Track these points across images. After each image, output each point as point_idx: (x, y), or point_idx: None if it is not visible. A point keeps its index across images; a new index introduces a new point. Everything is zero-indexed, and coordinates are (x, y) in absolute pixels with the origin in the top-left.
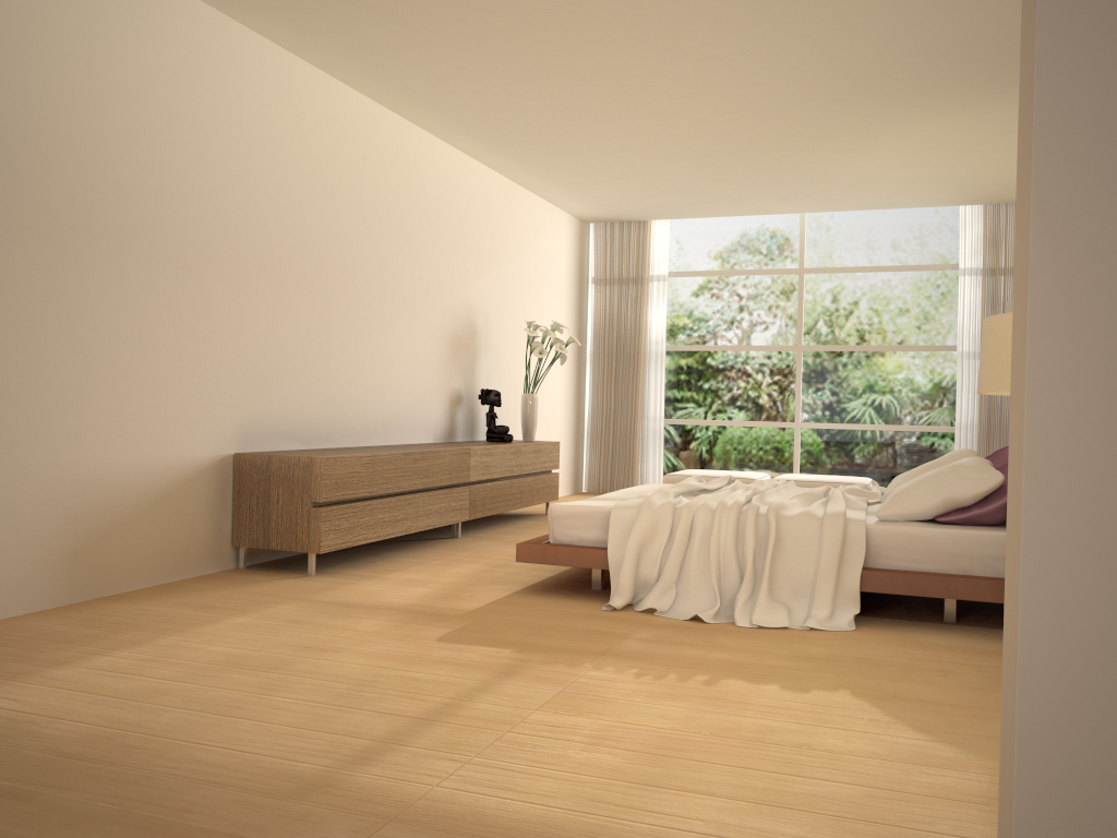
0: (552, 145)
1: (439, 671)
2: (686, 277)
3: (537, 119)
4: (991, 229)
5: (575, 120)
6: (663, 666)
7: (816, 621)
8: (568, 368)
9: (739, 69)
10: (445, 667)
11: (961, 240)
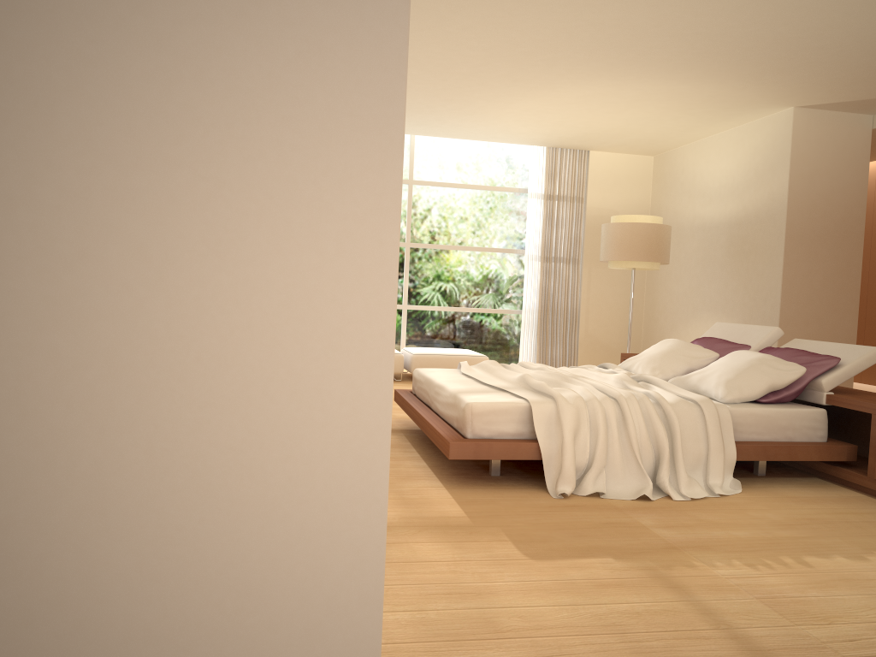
0: None
1: (627, 598)
2: None
3: None
4: (551, 166)
5: None
6: (739, 552)
7: (720, 488)
8: None
9: (540, 17)
10: (618, 591)
11: (530, 171)
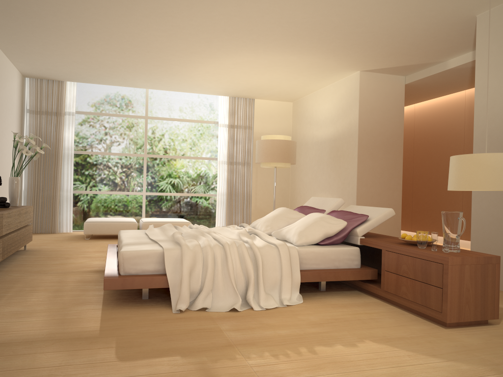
0: (43, 27)
1: None
2: (84, 115)
3: (47, 9)
4: (232, 107)
5: (72, 15)
6: (273, 346)
7: (287, 301)
8: (17, 161)
9: (189, 9)
10: None
11: (219, 111)
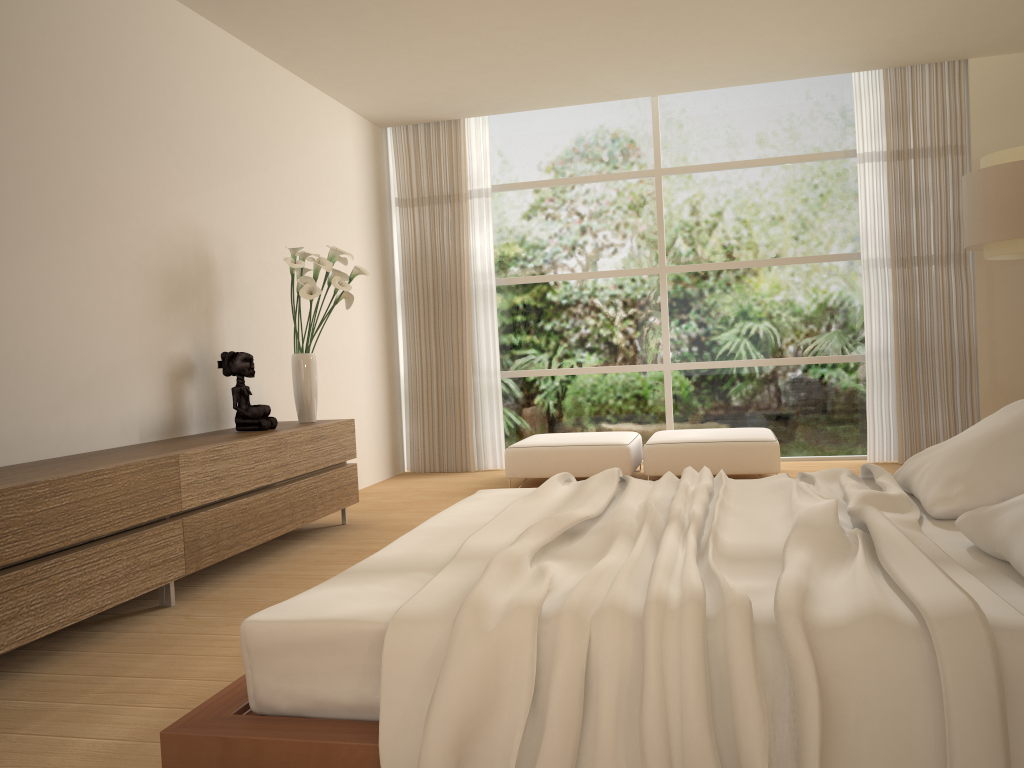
0: None
1: None
2: (515, 191)
3: None
4: (894, 100)
5: None
6: None
7: None
8: (372, 315)
9: None
10: None
11: (857, 118)
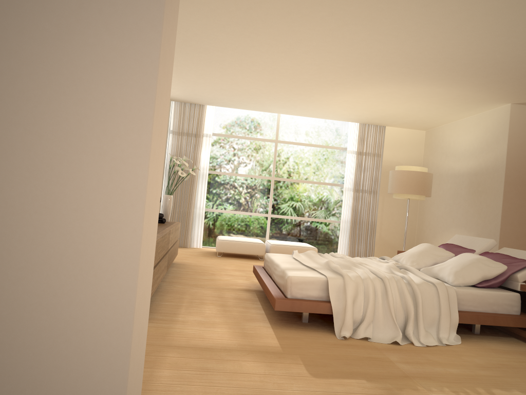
0: (206, 61)
1: None
2: (219, 137)
3: (217, 46)
4: (361, 134)
5: (236, 51)
6: (449, 383)
7: (446, 340)
8: None
9: (348, 46)
10: None
11: (349, 137)
